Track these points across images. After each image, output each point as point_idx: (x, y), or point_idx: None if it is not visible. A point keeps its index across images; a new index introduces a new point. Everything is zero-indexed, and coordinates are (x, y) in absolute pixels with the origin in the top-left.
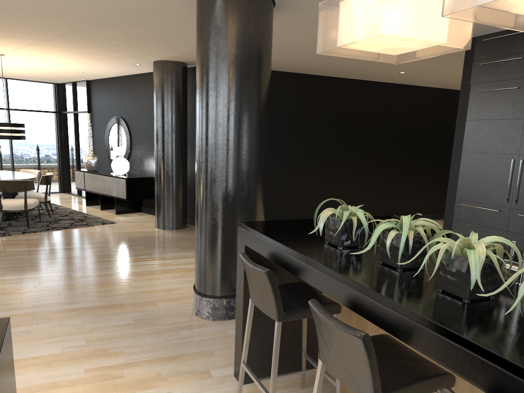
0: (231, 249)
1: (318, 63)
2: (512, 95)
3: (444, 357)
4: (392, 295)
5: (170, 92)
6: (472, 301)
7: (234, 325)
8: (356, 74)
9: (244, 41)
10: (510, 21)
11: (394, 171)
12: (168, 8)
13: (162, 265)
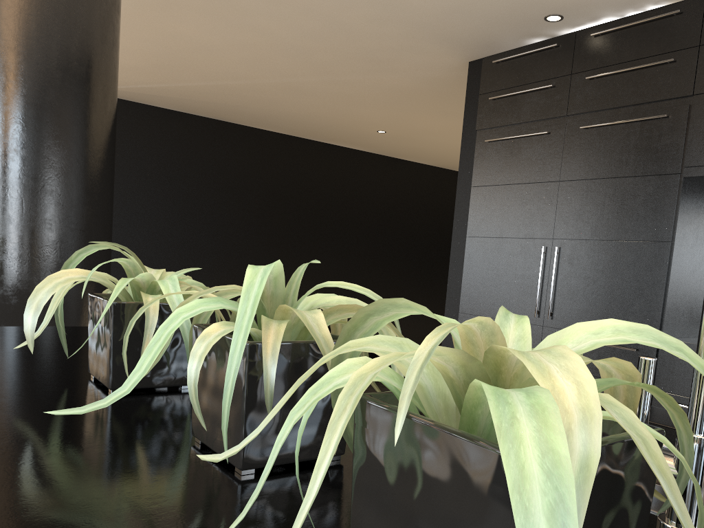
0: None
1: (251, 101)
2: (539, 145)
3: None
4: None
5: None
6: None
7: None
8: (315, 132)
9: None
10: None
11: (375, 280)
12: None
13: None
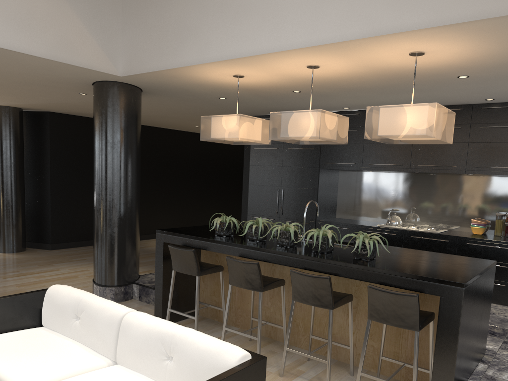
0: (126, 252)
1: None
2: (274, 152)
3: (288, 263)
4: (264, 247)
5: (10, 132)
6: (290, 247)
7: (131, 303)
8: (162, 125)
9: (131, 118)
10: (289, 140)
11: (191, 196)
12: (59, 85)
13: (37, 277)
